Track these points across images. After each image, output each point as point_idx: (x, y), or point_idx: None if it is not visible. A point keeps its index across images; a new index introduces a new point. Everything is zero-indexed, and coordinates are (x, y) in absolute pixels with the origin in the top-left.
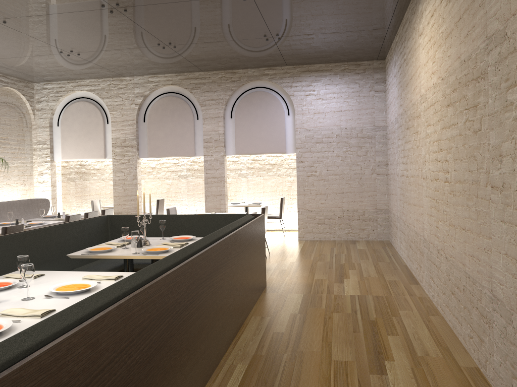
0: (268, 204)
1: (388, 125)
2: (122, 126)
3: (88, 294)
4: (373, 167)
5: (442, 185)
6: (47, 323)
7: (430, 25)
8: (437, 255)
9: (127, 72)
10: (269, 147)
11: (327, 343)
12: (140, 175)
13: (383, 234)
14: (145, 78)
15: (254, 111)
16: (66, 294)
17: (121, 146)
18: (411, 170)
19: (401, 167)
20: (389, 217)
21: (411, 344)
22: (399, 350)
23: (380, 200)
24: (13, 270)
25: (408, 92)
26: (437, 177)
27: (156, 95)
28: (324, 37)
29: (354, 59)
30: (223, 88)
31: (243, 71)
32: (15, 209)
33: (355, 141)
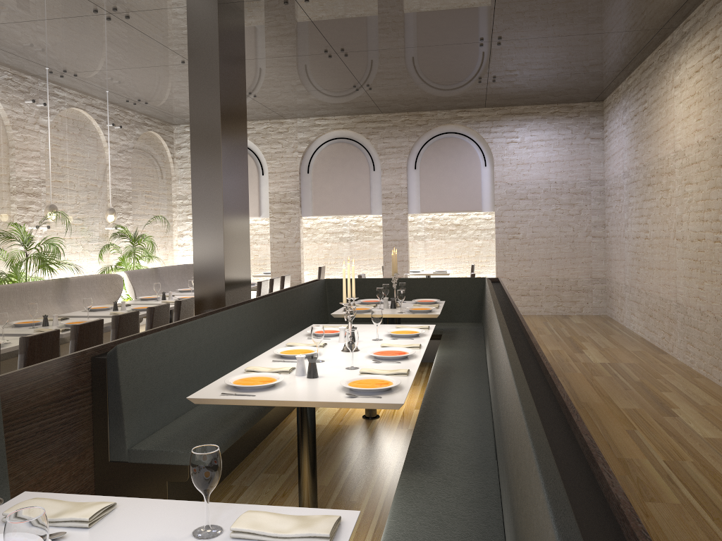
0: (451, 273)
1: (608, 179)
2: (282, 178)
3: (424, 337)
4: (588, 228)
5: (710, 245)
6: (504, 332)
7: (693, 80)
8: (701, 317)
9: (293, 114)
10: (462, 204)
11: (606, 397)
12: (302, 236)
13: (600, 307)
14: (311, 121)
15: (443, 161)
16: (405, 336)
17: (281, 202)
18: (655, 231)
19: (635, 228)
20: (607, 287)
21: (688, 397)
22: (680, 402)
23: (596, 268)
24: (284, 328)
25: (651, 145)
26: (702, 237)
27: (323, 141)
28: (546, 79)
29: (567, 101)
30: (407, 133)
31: (431, 114)
32: (175, 275)
33: (567, 197)
